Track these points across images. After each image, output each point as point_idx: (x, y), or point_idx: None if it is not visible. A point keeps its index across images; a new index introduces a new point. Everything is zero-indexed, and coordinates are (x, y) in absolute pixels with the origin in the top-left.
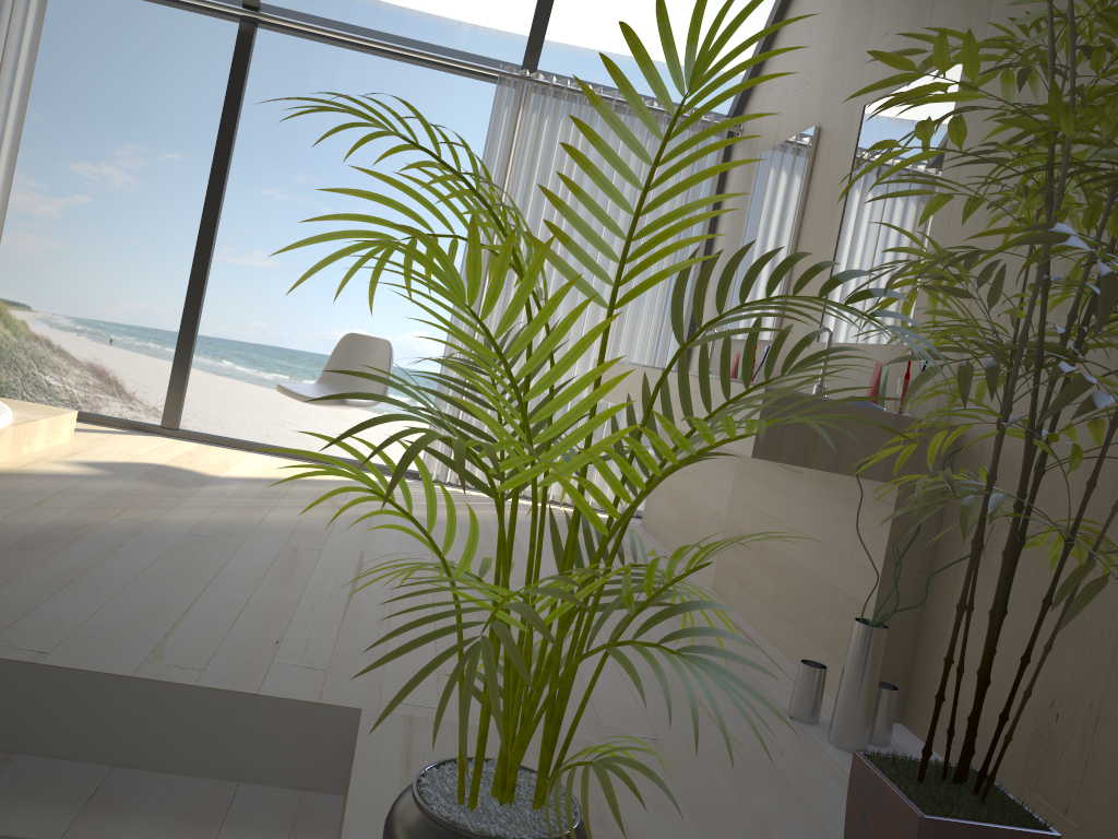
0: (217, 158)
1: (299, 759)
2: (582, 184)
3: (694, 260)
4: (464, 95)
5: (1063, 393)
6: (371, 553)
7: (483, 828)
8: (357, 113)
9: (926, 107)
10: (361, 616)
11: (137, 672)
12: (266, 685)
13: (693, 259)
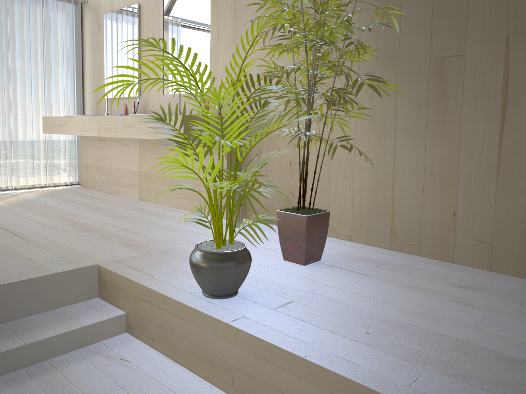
0: None
1: (79, 291)
2: (15, 31)
3: (245, 79)
4: None
5: (330, 102)
6: (0, 224)
7: (231, 250)
8: (147, 41)
9: (196, 1)
10: (42, 243)
11: (0, 283)
12: (54, 270)
13: (245, 78)
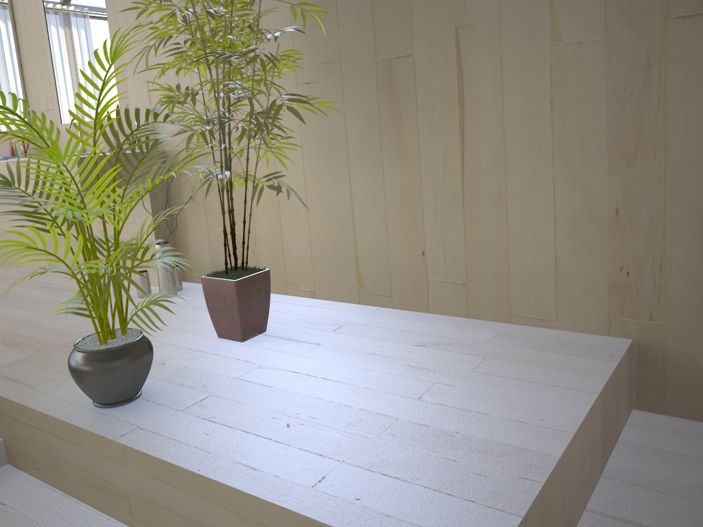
0: None
1: None
2: None
3: (113, 119)
4: None
5: (241, 134)
6: None
7: (119, 344)
8: None
9: None
10: None
11: None
12: None
13: (112, 119)
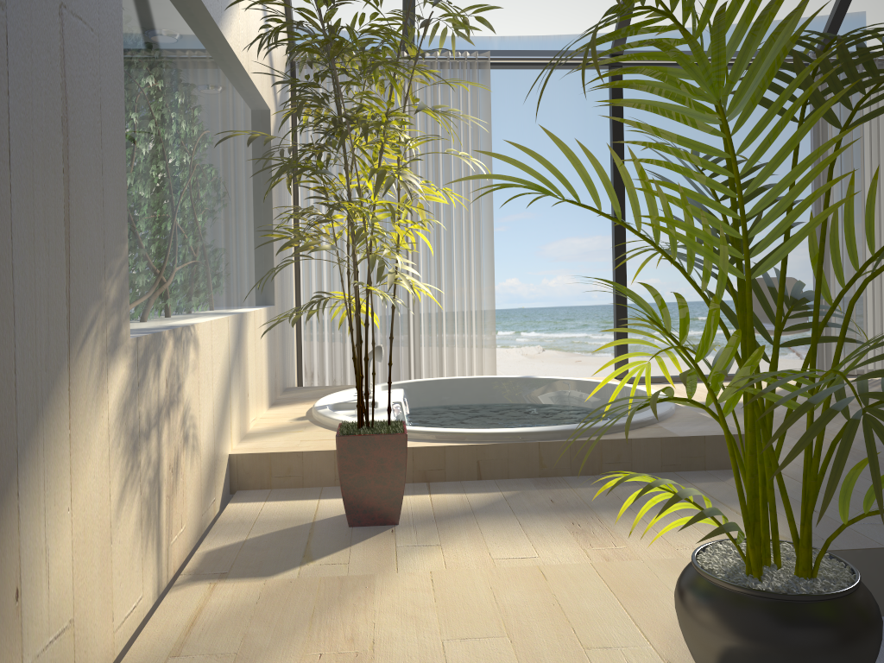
0: (616, 172)
1: None
2: None
3: None
4: (505, 92)
5: None
6: None
7: None
8: None
9: None
10: None
11: None
12: None
13: None
